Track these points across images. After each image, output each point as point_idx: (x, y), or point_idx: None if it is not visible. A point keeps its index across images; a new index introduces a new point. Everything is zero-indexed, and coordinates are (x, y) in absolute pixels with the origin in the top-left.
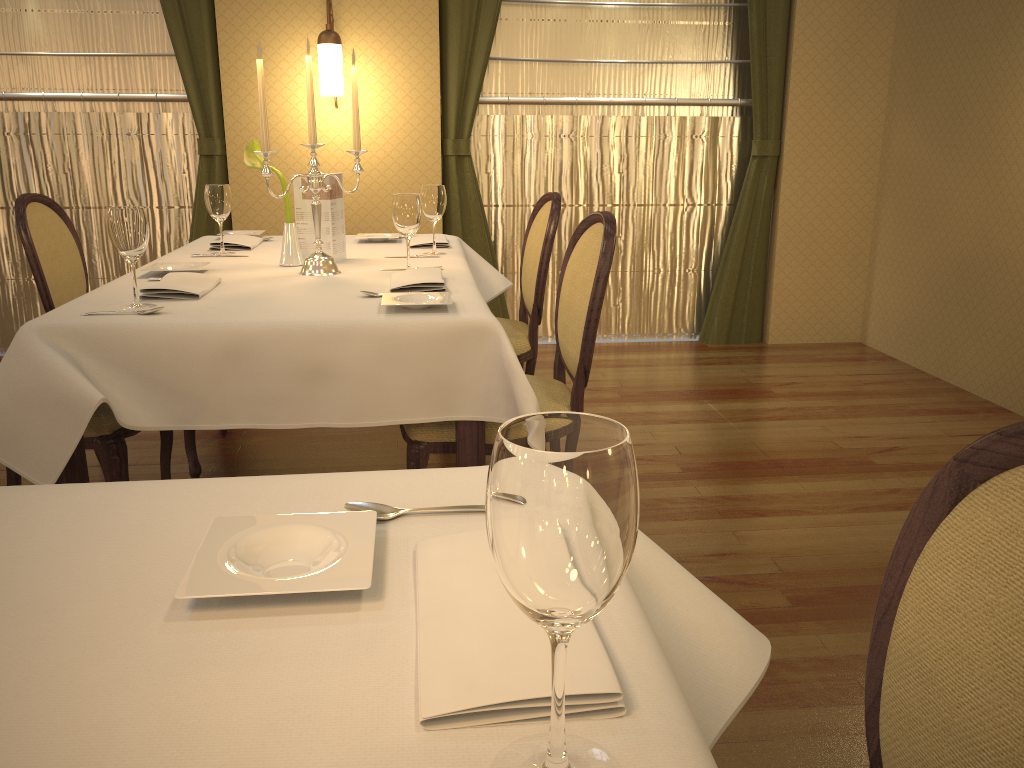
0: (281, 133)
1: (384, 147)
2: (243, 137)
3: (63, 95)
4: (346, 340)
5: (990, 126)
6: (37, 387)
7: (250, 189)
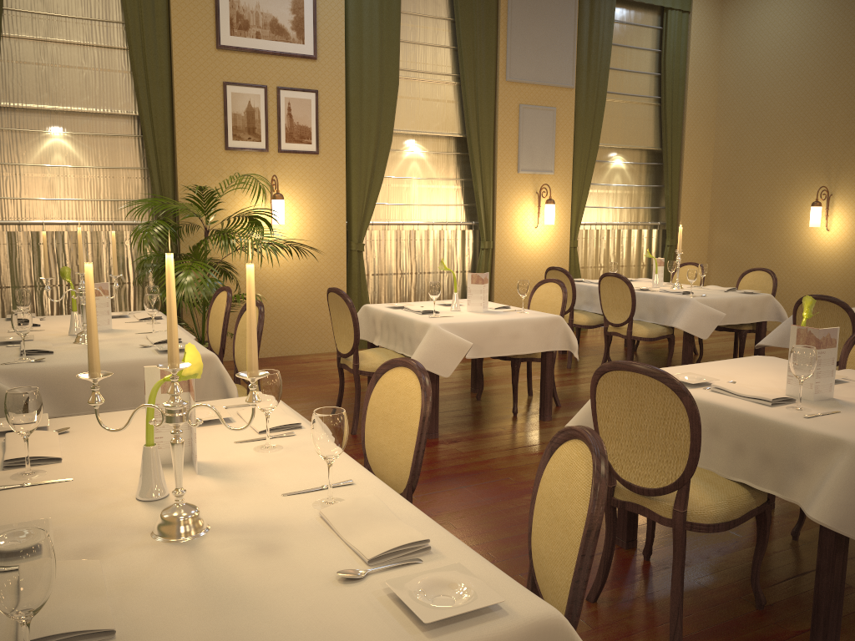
0: (515, 238)
1: (550, 244)
2: (501, 240)
3: (426, 222)
4: (748, 300)
5: (767, 236)
6: (704, 313)
7: (502, 263)
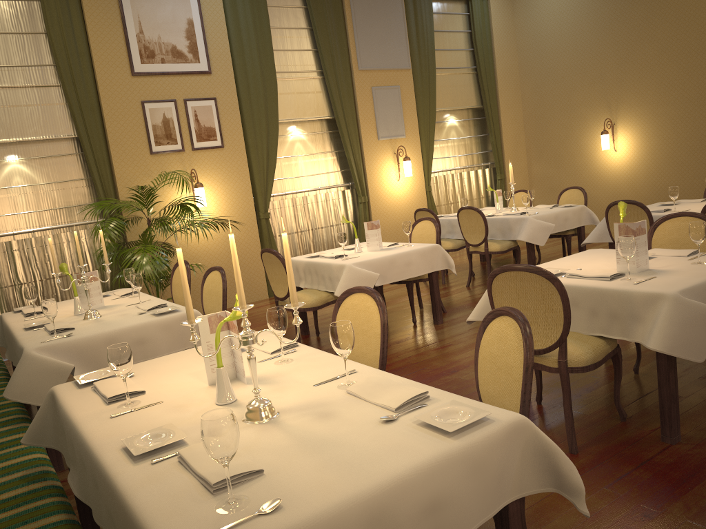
0: (384, 191)
1: (411, 191)
2: (374, 194)
3: (314, 189)
4: (568, 212)
5: (571, 161)
6: (539, 226)
7: (377, 211)
